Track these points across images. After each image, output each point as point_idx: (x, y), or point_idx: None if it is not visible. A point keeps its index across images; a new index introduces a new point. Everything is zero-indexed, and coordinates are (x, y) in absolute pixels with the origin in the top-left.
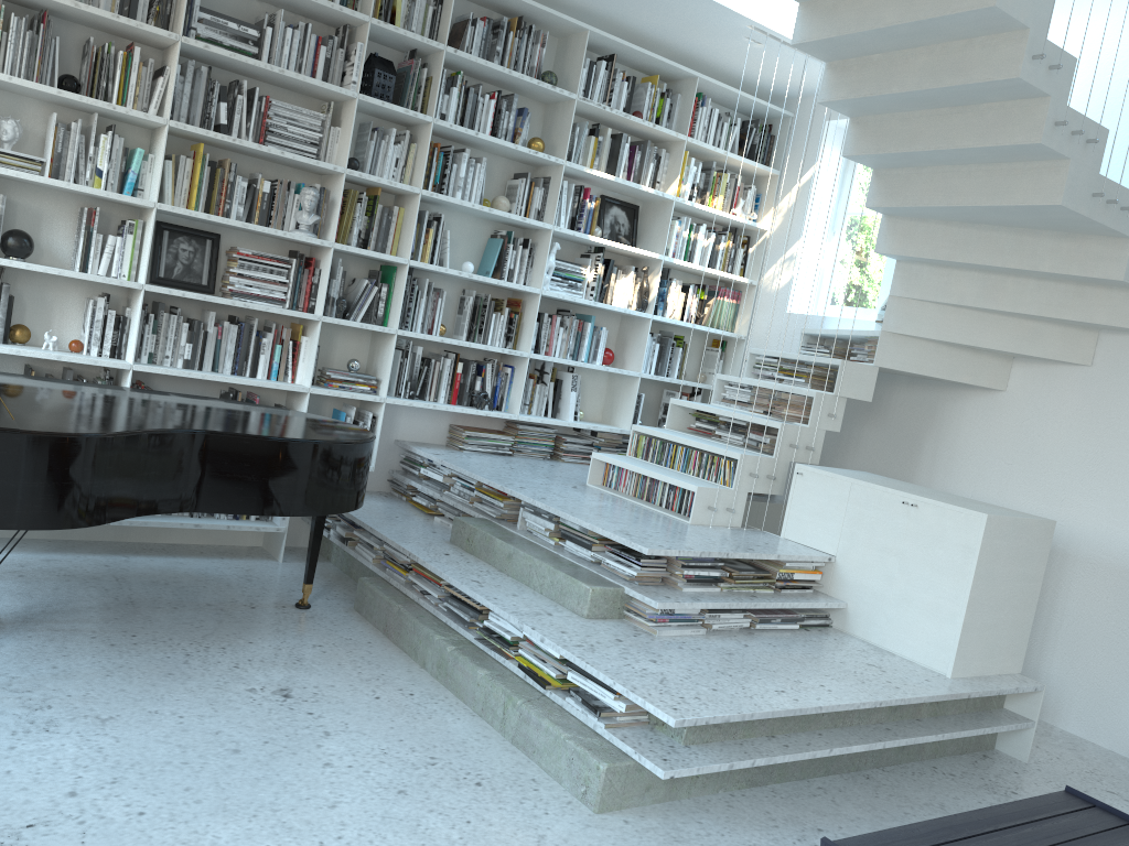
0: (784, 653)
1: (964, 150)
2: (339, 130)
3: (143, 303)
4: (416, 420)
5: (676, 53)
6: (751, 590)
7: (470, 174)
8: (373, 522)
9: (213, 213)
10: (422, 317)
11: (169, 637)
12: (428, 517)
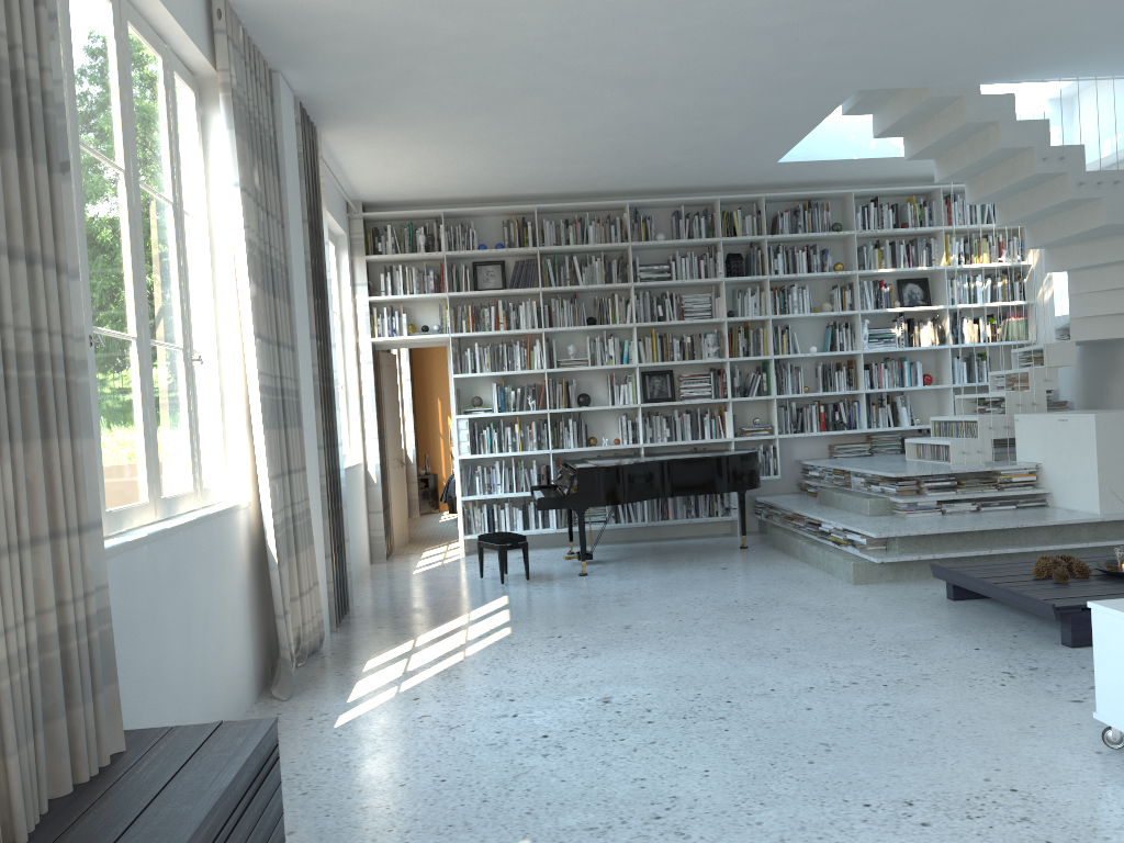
0: (985, 516)
1: (1044, 209)
2: (719, 299)
3: (642, 413)
4: (805, 446)
5: (923, 177)
6: (979, 491)
7: (799, 297)
8: (777, 502)
9: (665, 360)
10: (791, 385)
11: (675, 559)
12: (814, 497)
